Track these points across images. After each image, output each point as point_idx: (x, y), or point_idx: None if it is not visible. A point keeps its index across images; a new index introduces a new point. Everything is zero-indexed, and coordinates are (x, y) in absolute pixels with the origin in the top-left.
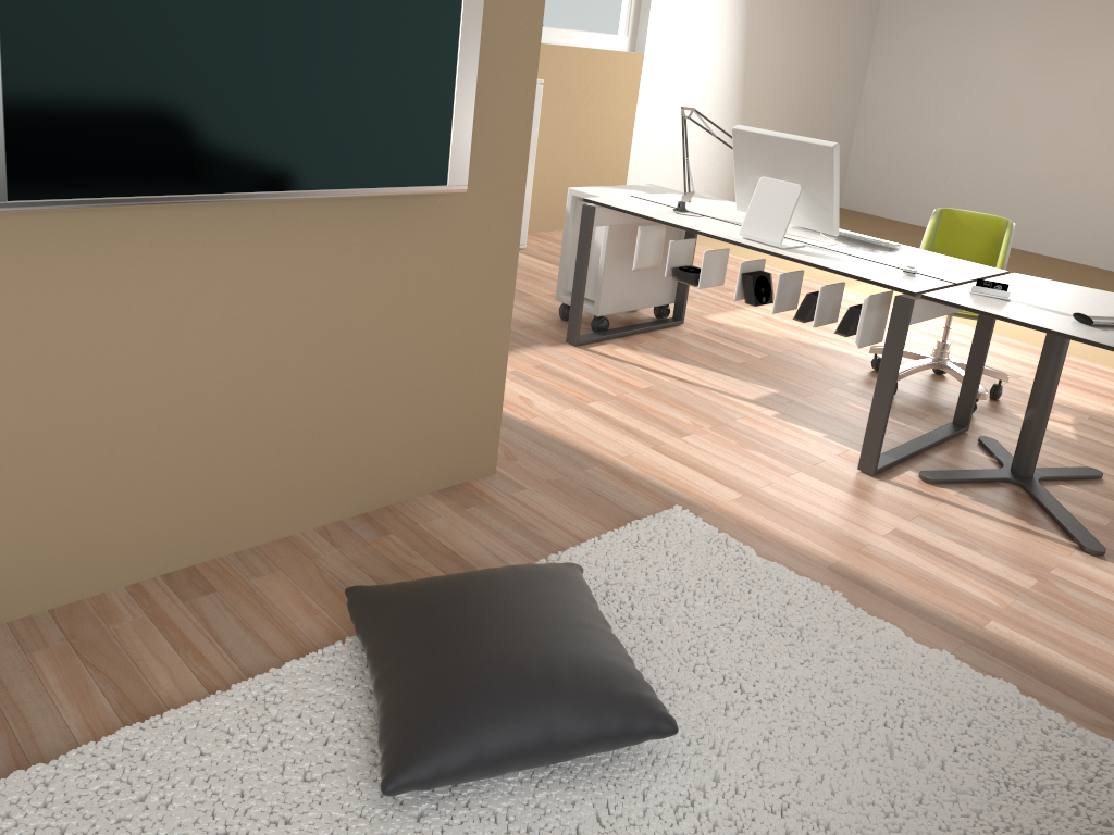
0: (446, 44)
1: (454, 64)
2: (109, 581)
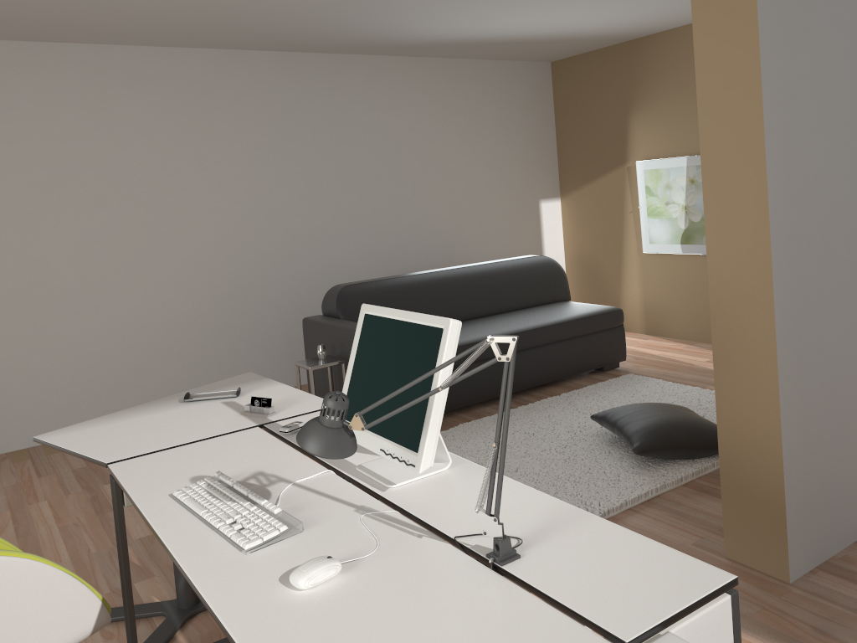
0: None
1: None
2: None
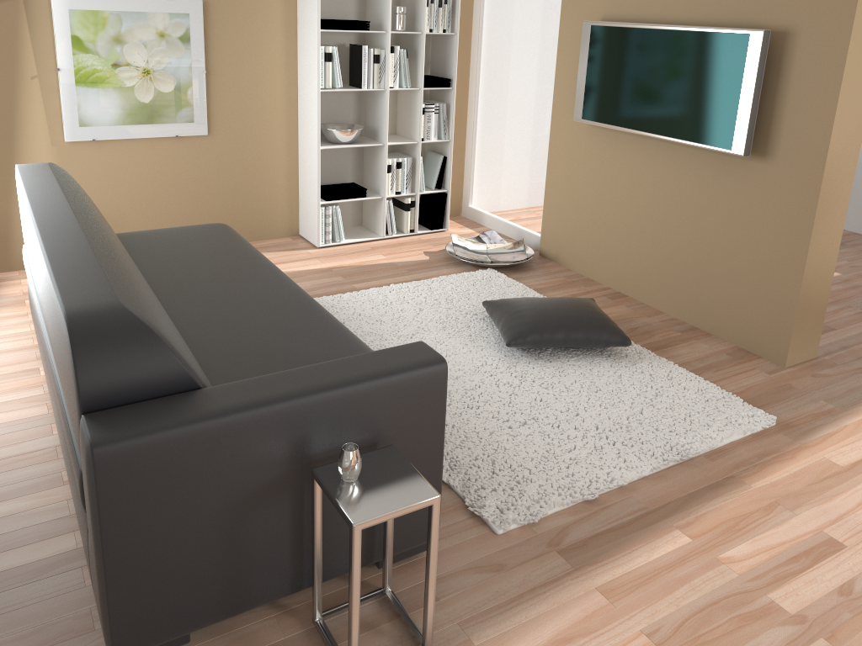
0: (736, 72)
1: (740, 83)
2: (604, 280)
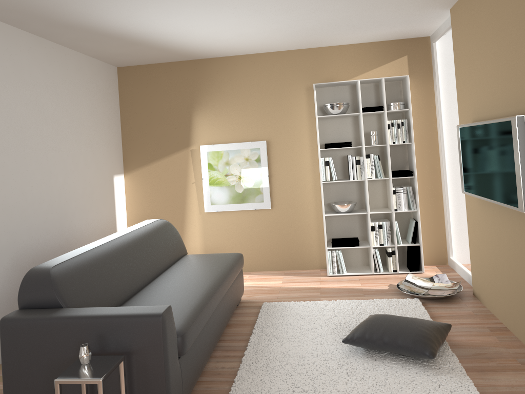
0: (510, 148)
1: (513, 156)
2: (499, 316)
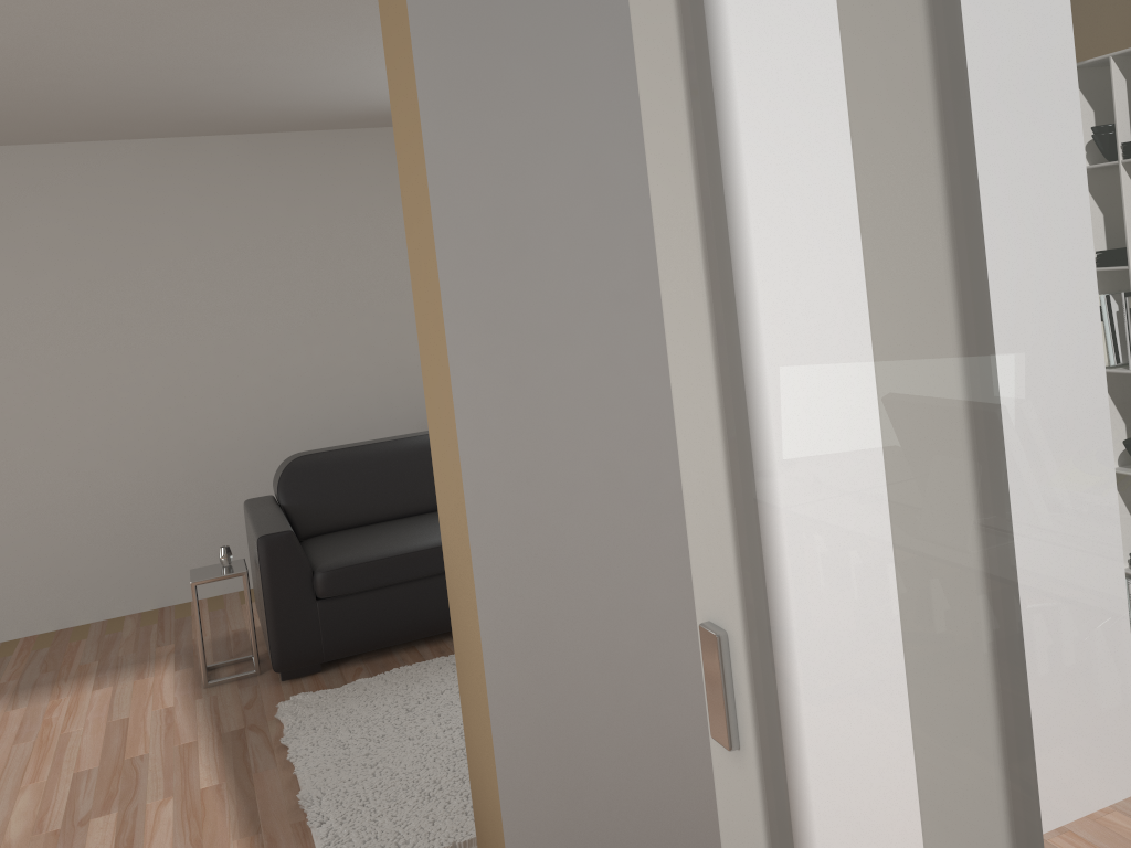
0: None
1: None
2: None
